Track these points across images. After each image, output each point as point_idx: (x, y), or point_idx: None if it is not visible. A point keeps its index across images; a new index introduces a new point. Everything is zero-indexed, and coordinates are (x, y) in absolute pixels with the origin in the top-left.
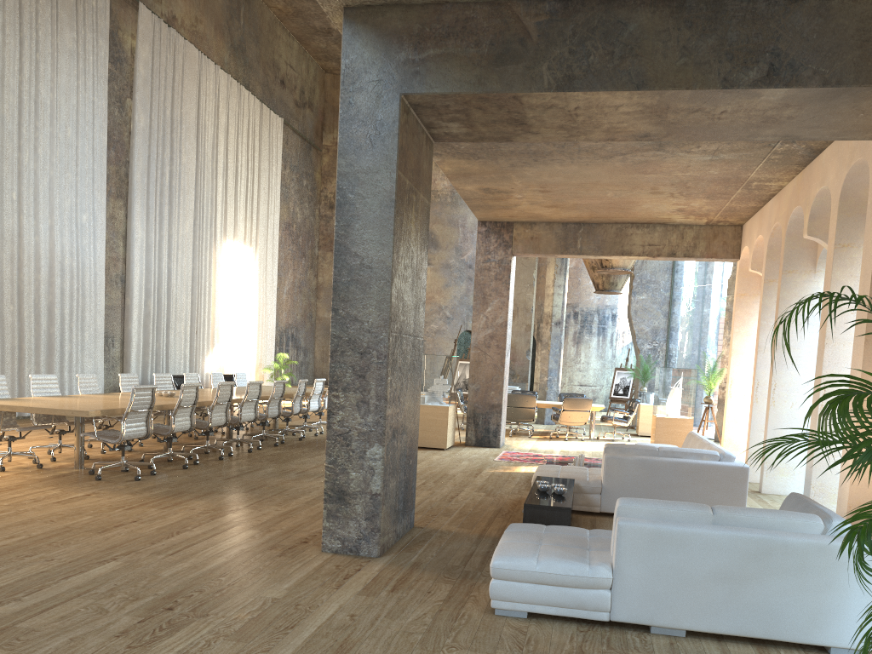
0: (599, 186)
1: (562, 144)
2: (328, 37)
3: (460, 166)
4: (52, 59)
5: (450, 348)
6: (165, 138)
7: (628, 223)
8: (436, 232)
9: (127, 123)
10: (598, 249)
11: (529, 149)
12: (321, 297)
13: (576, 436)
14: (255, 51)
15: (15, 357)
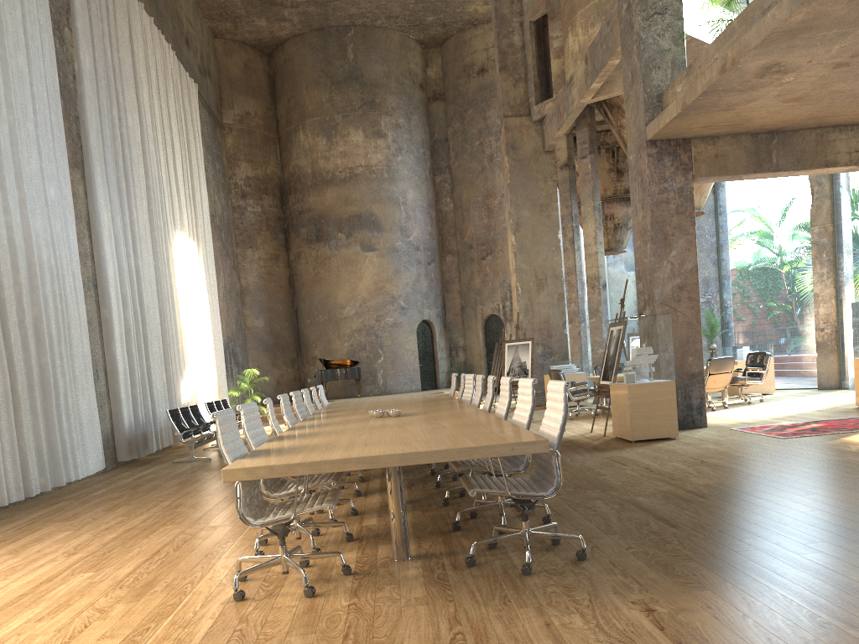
0: None
1: None
2: None
3: (825, 10)
4: None
5: (410, 342)
6: (111, 88)
7: (829, 127)
8: (377, 212)
9: (69, 62)
10: (797, 163)
11: None
12: (247, 303)
13: (708, 405)
14: None
15: (11, 405)
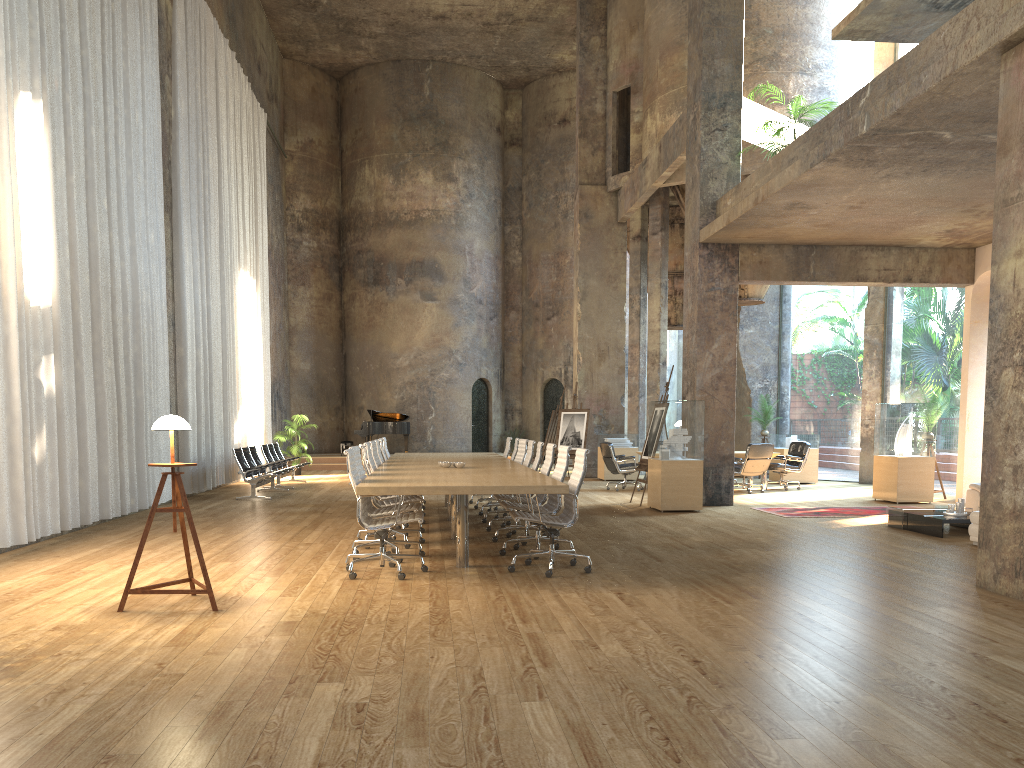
0: (927, 202)
1: (994, 152)
2: (309, 13)
3: (826, 175)
4: (122, 12)
5: (465, 400)
6: (199, 132)
7: (862, 245)
8: (440, 260)
9: (167, 108)
10: (832, 275)
11: (947, 157)
12: (294, 343)
13: (747, 488)
14: (242, 24)
15: (116, 432)
